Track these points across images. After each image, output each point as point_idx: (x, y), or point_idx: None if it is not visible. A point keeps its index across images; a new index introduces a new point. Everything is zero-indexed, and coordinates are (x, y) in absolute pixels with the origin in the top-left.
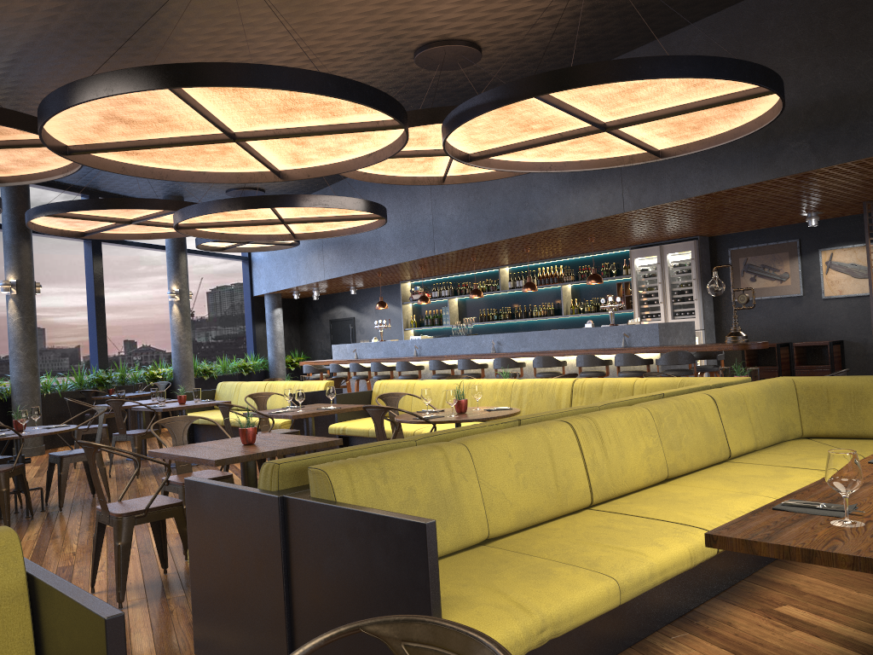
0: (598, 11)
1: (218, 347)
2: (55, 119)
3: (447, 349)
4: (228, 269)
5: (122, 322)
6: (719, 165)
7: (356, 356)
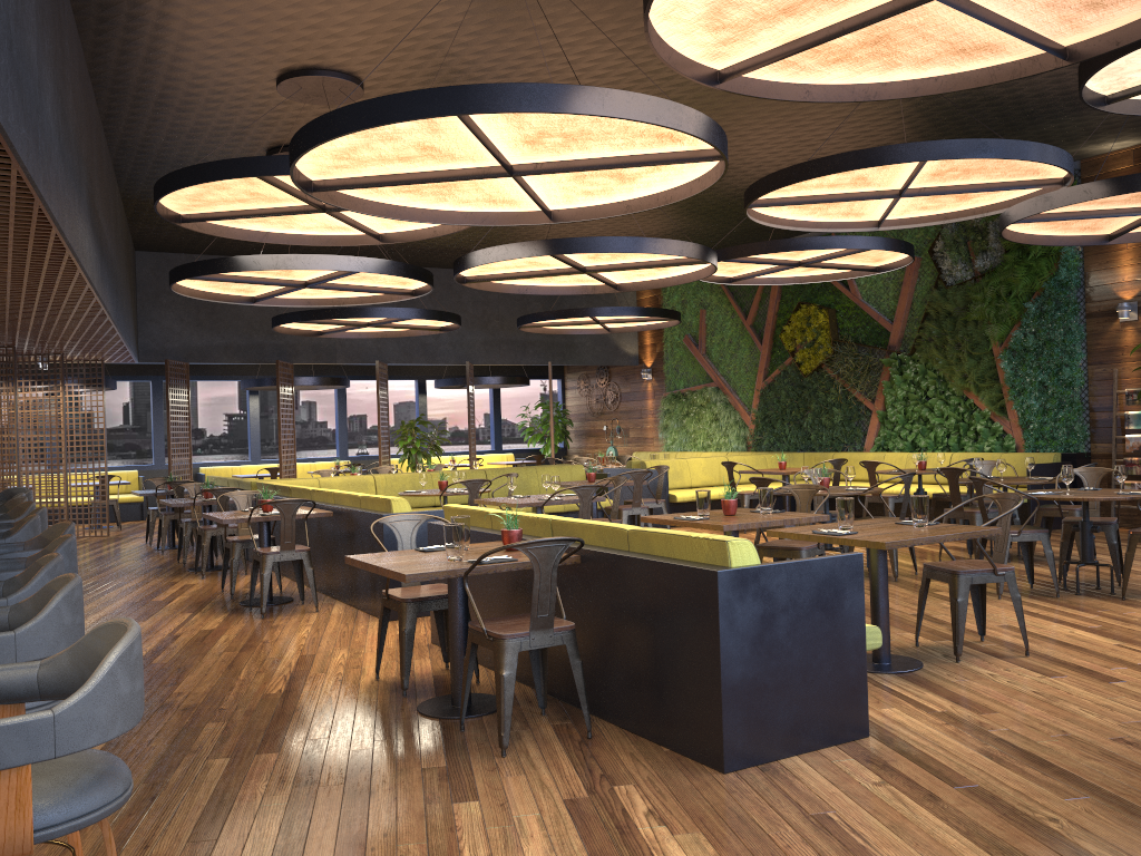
0: (226, 130)
1: None
2: (697, 267)
3: None
4: None
5: None
6: (110, 287)
7: None
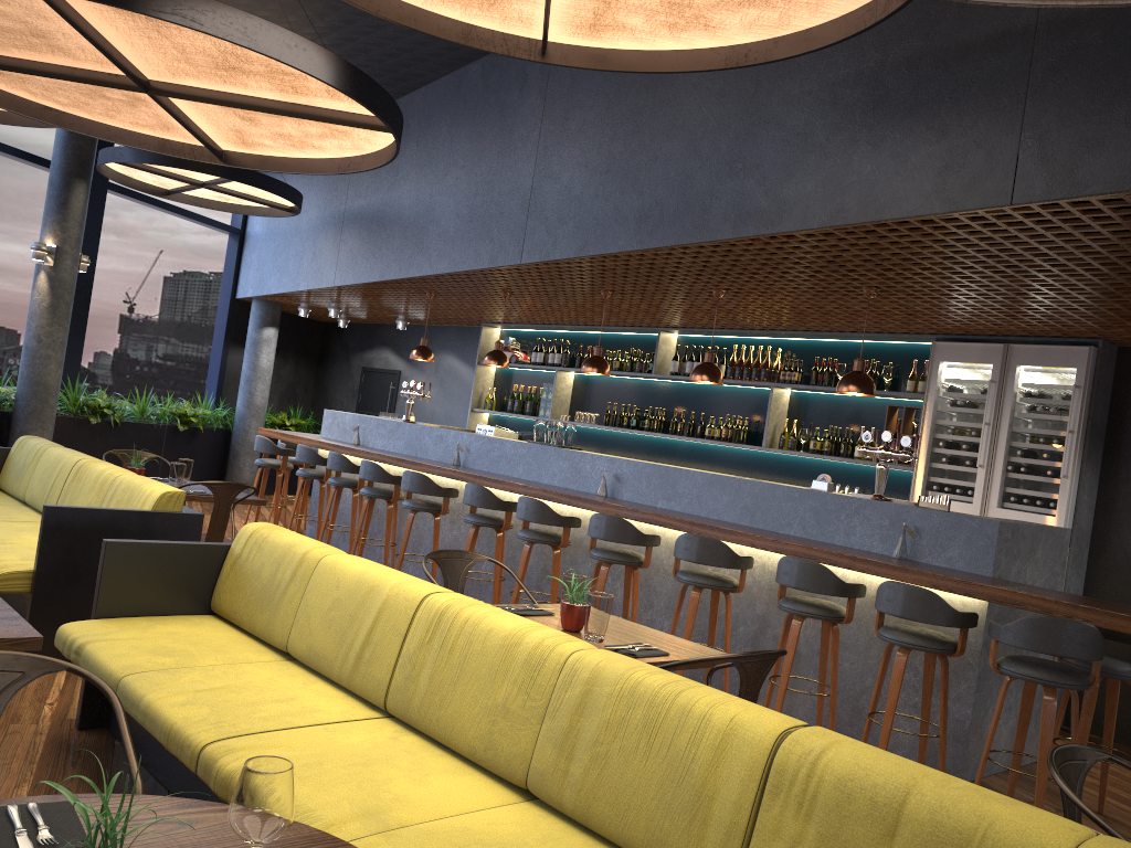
0: None
1: (165, 374)
2: None
3: (515, 465)
4: (209, 246)
5: (0, 296)
6: None
7: (357, 439)
